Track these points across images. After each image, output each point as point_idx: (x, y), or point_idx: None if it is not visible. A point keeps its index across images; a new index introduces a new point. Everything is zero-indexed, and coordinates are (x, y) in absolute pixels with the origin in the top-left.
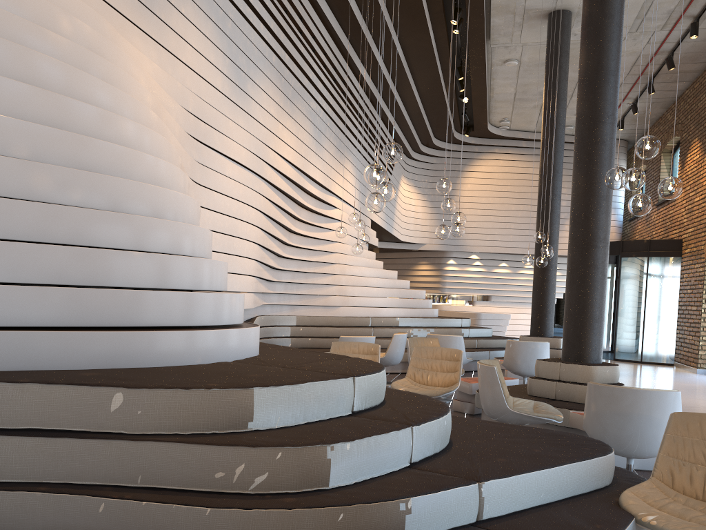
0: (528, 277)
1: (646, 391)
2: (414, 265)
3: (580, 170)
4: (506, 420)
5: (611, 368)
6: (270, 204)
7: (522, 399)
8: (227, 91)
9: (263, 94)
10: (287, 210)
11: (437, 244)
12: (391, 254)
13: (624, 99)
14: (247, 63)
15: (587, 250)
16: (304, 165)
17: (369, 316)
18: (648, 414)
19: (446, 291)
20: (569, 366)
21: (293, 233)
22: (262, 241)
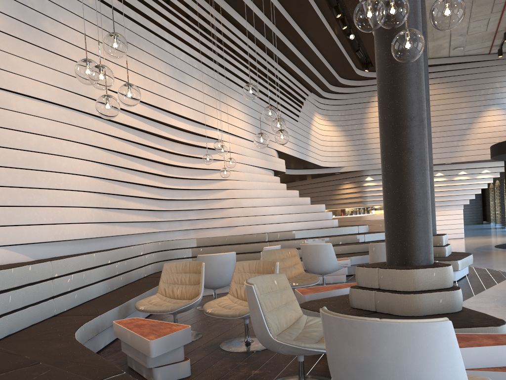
0: (440, 184)
1: (386, 325)
2: (339, 185)
3: (379, 41)
4: (277, 351)
5: (439, 271)
6: (111, 139)
7: (318, 319)
8: (2, 26)
9: (75, 33)
10: (147, 144)
11: (354, 166)
12: (321, 179)
13: (503, 10)
14: (40, 2)
15: (396, 133)
16: (159, 101)
17: (267, 232)
18: (396, 363)
19: (368, 204)
20: (386, 272)
21: (175, 166)
22: (102, 174)
